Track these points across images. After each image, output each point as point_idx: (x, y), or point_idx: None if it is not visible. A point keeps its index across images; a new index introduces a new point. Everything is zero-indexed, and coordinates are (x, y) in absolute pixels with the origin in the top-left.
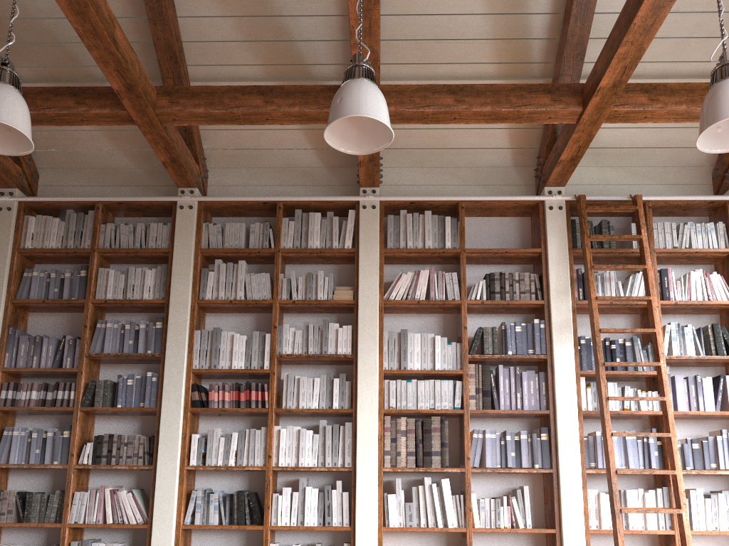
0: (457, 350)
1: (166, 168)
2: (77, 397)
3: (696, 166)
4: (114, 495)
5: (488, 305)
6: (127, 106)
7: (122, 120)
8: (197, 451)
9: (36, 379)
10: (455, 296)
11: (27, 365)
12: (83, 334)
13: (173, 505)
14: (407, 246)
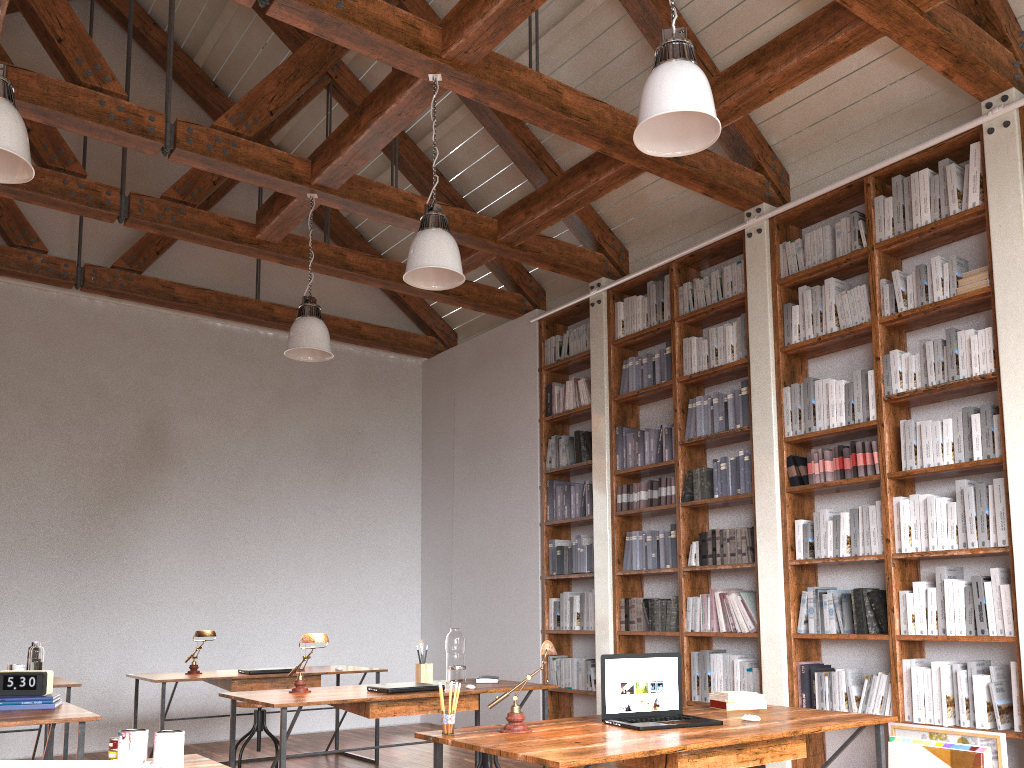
0: None
1: (713, 198)
2: (676, 492)
3: None
4: (723, 599)
5: None
6: (620, 159)
7: (631, 172)
8: (802, 541)
9: (653, 478)
10: None
11: (634, 465)
12: (674, 420)
13: (778, 609)
14: None
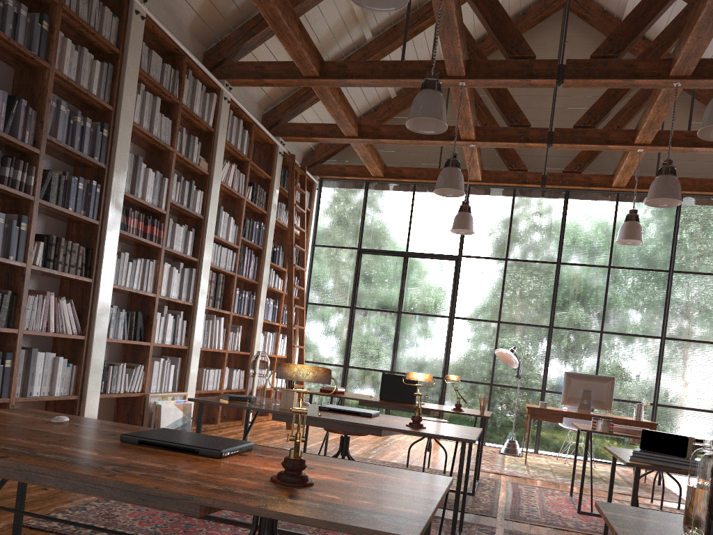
0: (236, 231)
1: None
2: (38, 186)
3: (300, 149)
4: (58, 303)
5: (248, 204)
6: None
7: None
8: (115, 271)
9: None
10: (242, 192)
11: None
12: (47, 110)
13: (108, 320)
14: (231, 142)
